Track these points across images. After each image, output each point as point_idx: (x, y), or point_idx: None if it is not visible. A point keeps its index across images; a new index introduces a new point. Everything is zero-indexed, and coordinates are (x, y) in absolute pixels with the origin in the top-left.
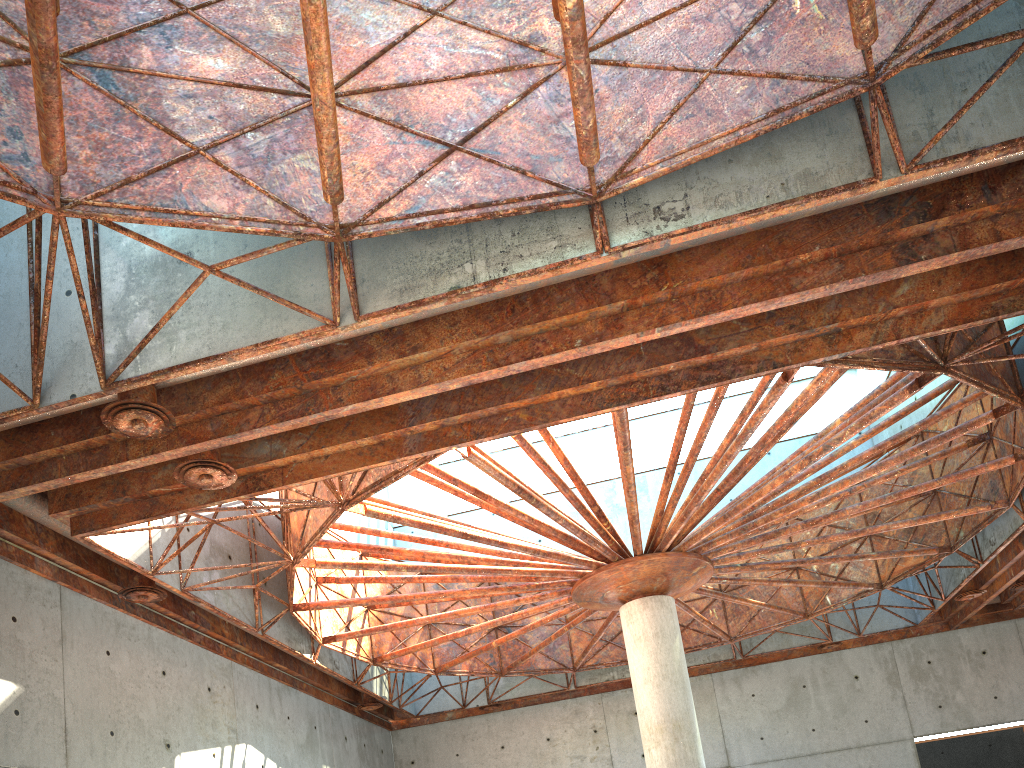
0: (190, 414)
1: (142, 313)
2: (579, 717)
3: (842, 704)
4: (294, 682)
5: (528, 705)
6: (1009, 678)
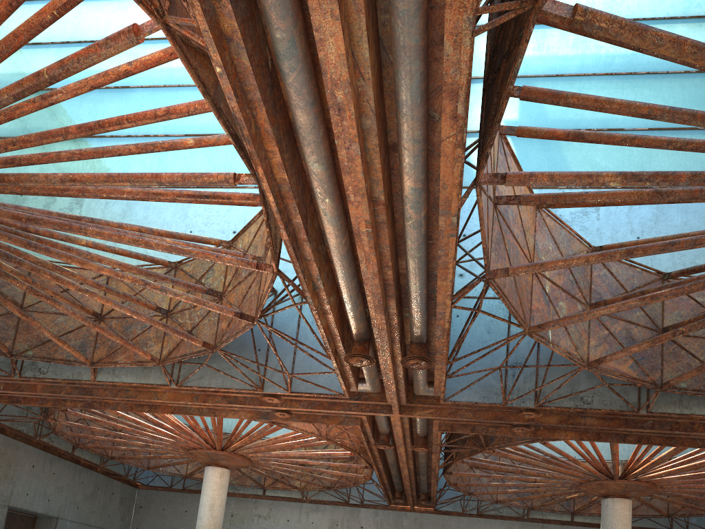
0: None
1: None
2: None
3: None
4: None
5: None
6: None
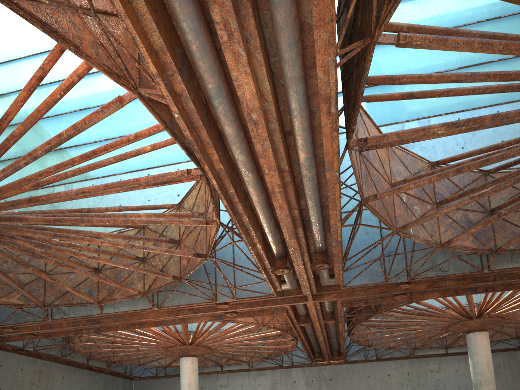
0: None
1: None
2: None
3: None
4: None
5: None
6: None
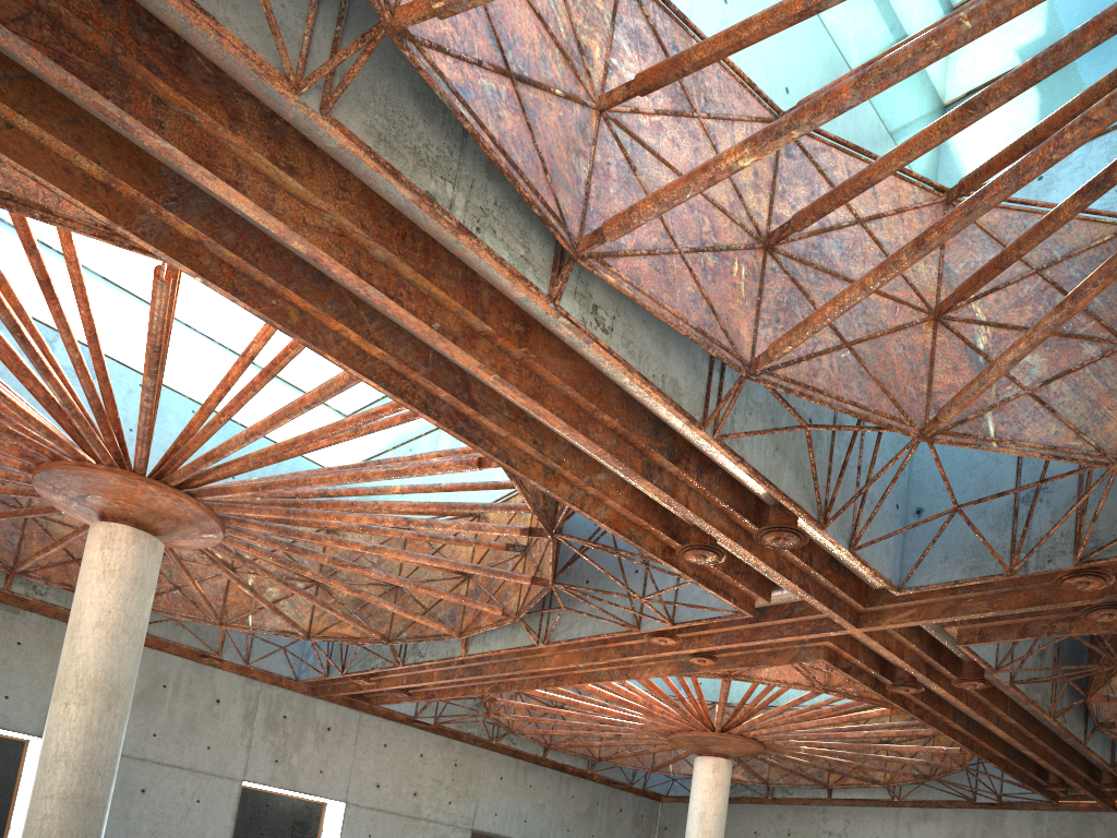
0: None
1: None
2: None
3: (194, 721)
4: None
5: None
6: (338, 760)
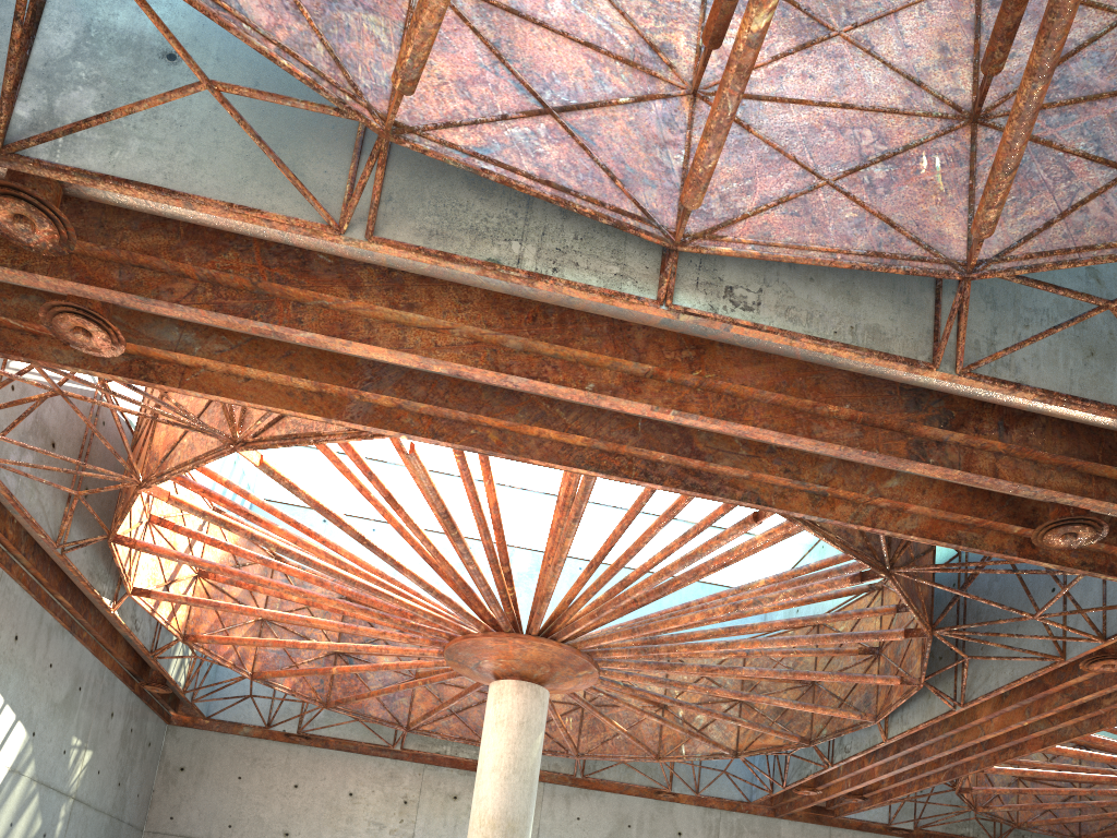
0: (97, 246)
1: (86, 90)
2: (393, 781)
3: None
4: (73, 626)
5: (341, 750)
6: None
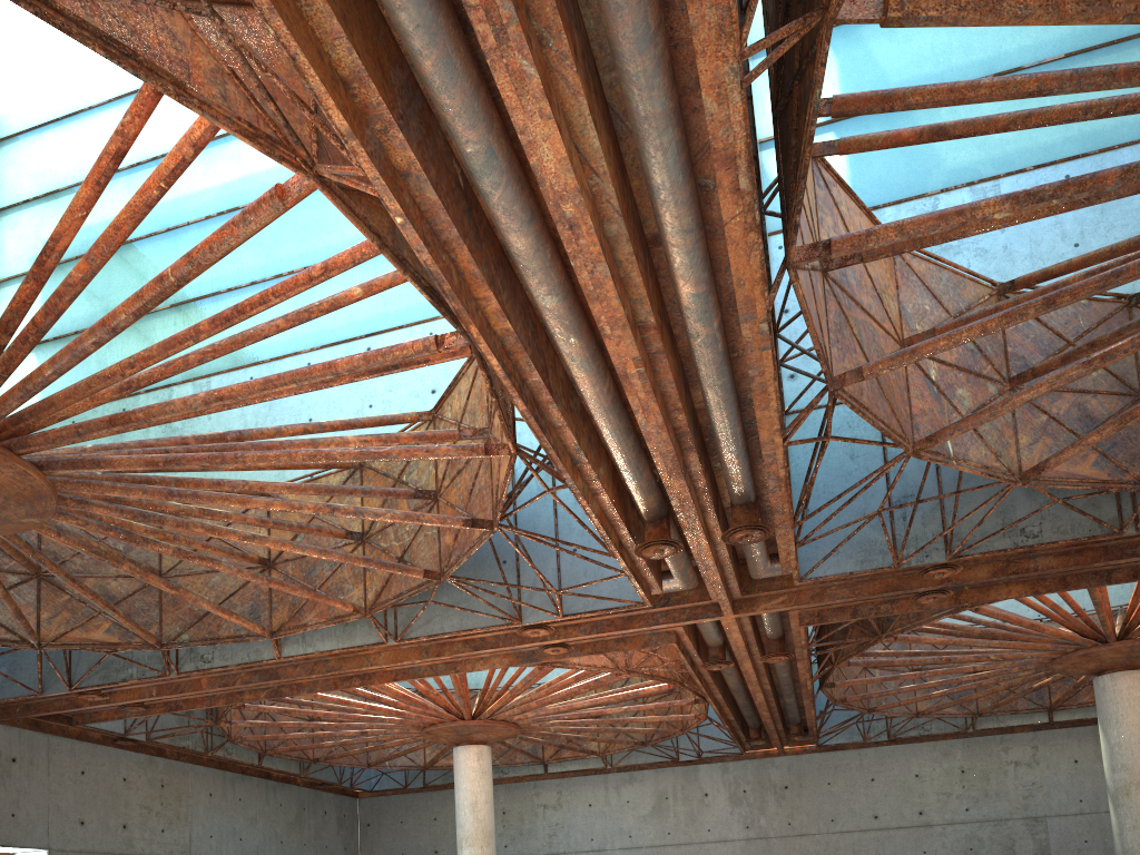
0: None
1: None
2: None
3: None
4: None
5: None
6: (31, 797)
